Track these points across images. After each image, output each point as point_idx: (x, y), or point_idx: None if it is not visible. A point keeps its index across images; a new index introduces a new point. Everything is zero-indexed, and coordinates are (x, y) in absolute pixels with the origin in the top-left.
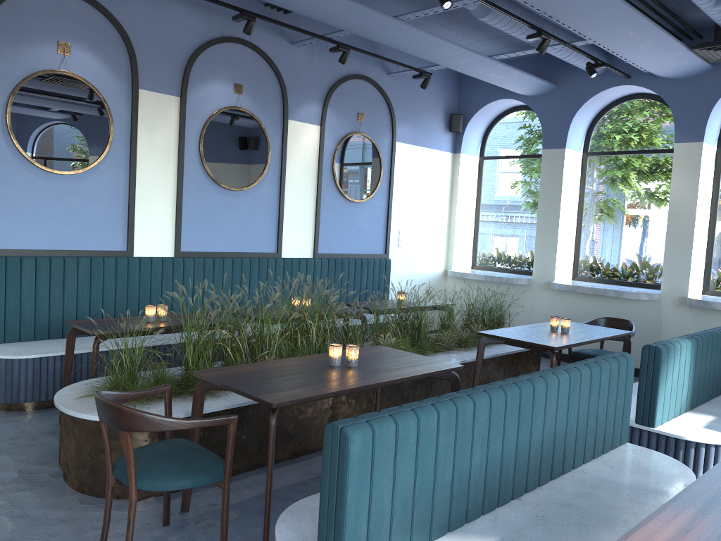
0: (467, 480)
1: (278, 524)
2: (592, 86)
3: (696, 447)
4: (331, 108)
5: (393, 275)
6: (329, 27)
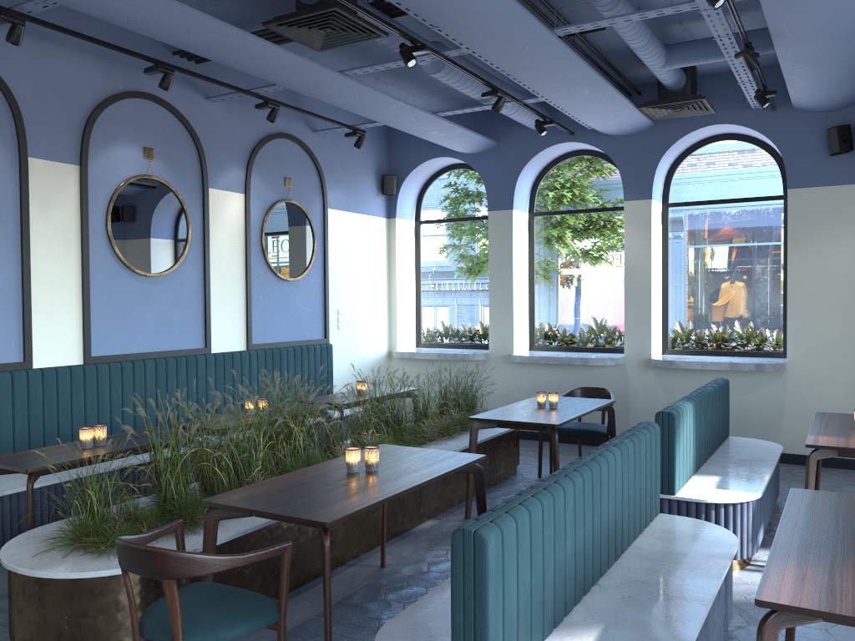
0: (564, 571)
1: None
2: (535, 143)
3: (716, 508)
4: (255, 173)
5: (335, 362)
6: (247, 78)
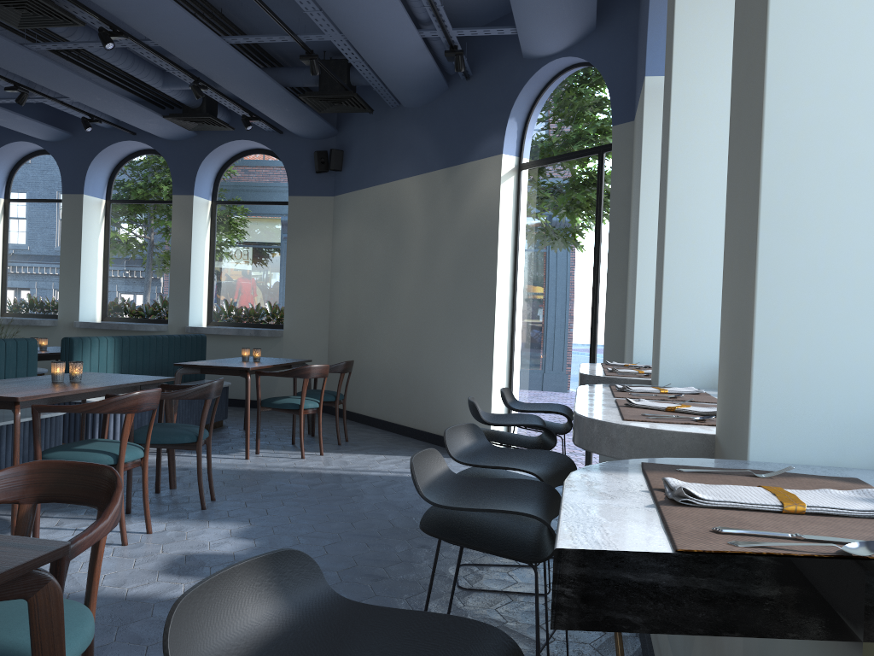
0: None
1: None
2: (105, 138)
3: None
4: None
5: None
6: None
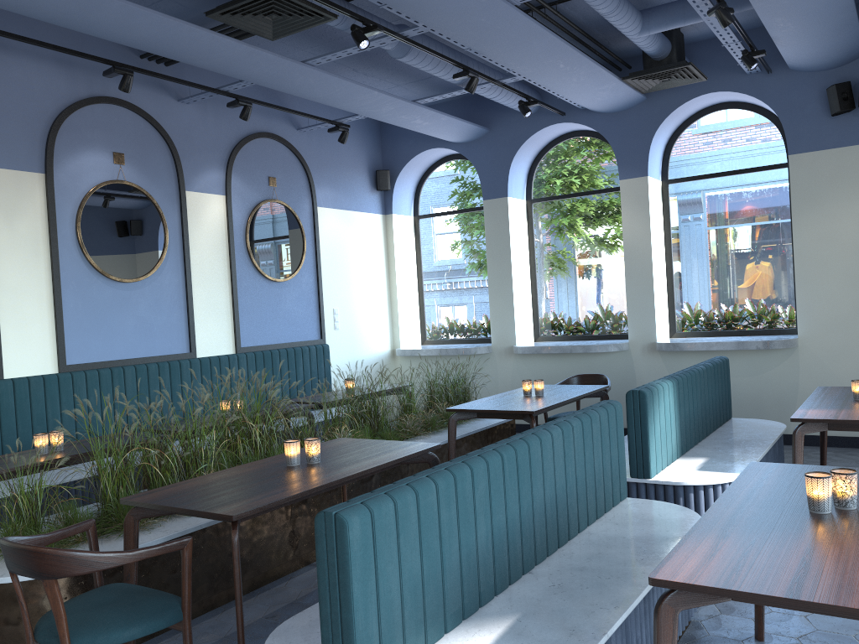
0: (476, 558)
1: None
2: (527, 126)
3: (695, 491)
4: (236, 174)
5: (333, 363)
6: (223, 79)
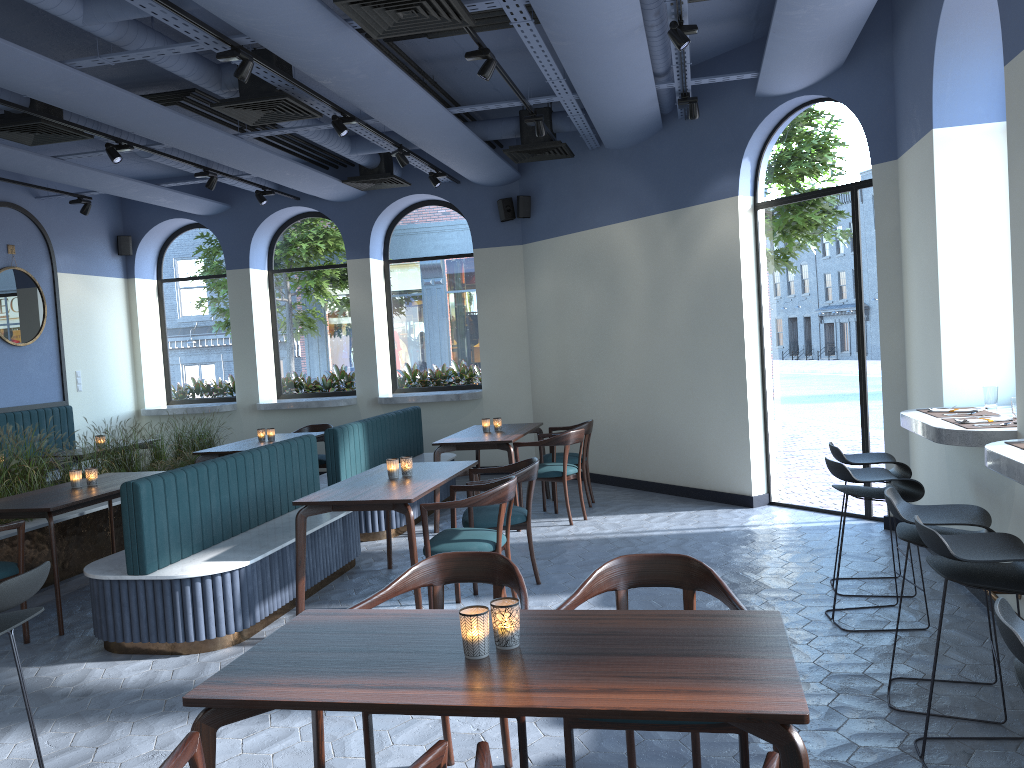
0: (210, 516)
1: (86, 571)
2: (266, 206)
3: None
4: None
5: (77, 424)
6: None
